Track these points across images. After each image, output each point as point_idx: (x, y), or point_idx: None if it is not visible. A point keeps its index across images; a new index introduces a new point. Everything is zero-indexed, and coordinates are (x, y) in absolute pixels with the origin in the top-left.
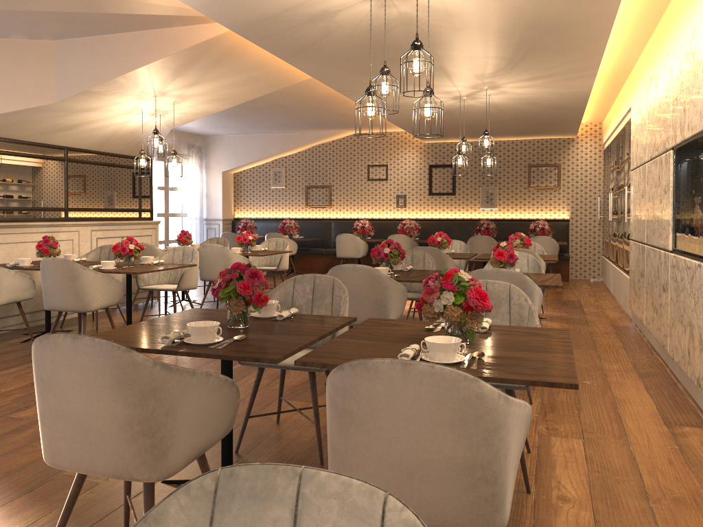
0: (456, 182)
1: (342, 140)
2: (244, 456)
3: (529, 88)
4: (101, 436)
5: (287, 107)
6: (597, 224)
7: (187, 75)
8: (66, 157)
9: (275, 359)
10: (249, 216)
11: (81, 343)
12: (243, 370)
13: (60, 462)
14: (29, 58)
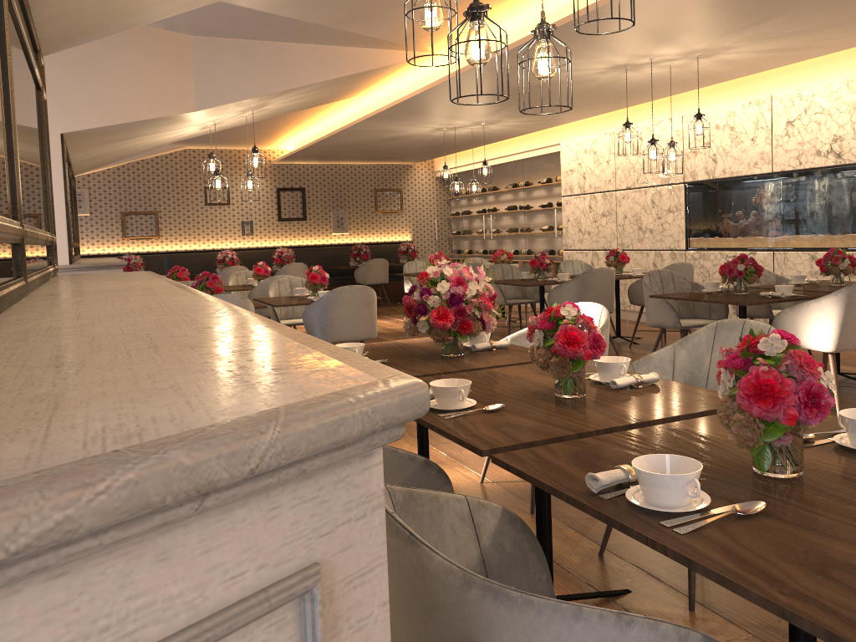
0: (307, 207)
1: (170, 156)
2: None
3: (509, 126)
4: None
5: None
6: (434, 244)
7: (311, 92)
8: (71, 174)
9: None
10: None
11: None
12: None
13: (848, 347)
14: (168, 54)
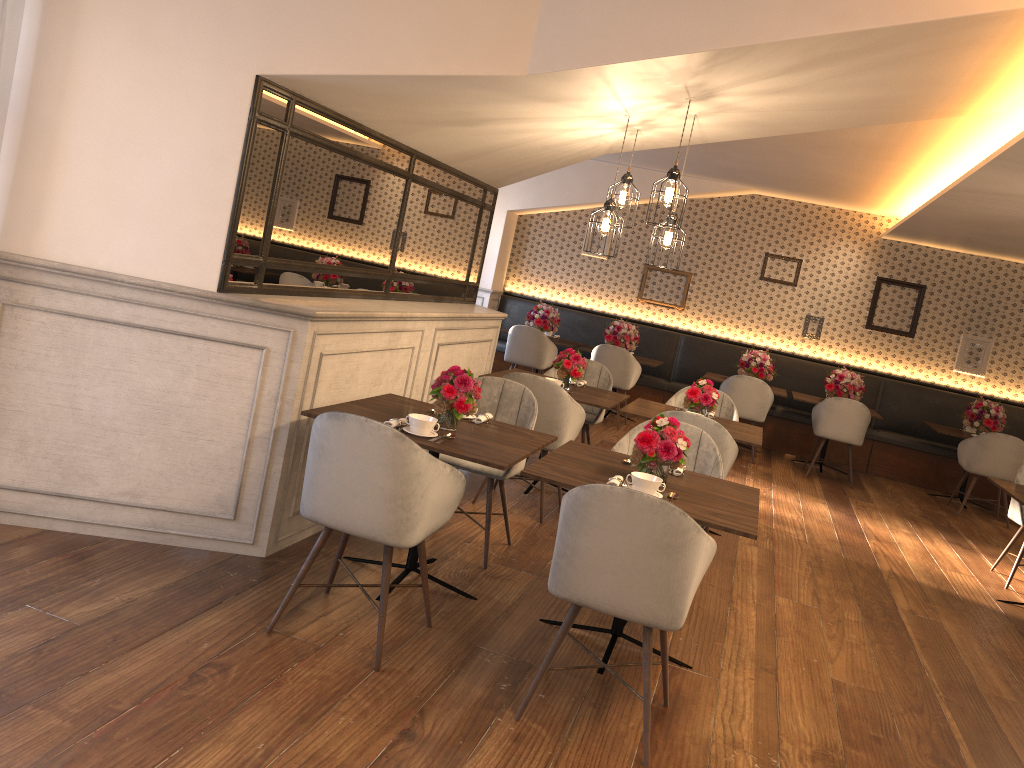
0: (920, 317)
1: (729, 201)
2: None
3: None
4: None
5: (739, 141)
6: None
7: (803, 74)
8: (411, 171)
9: None
10: (531, 293)
11: None
12: None
13: None
14: None
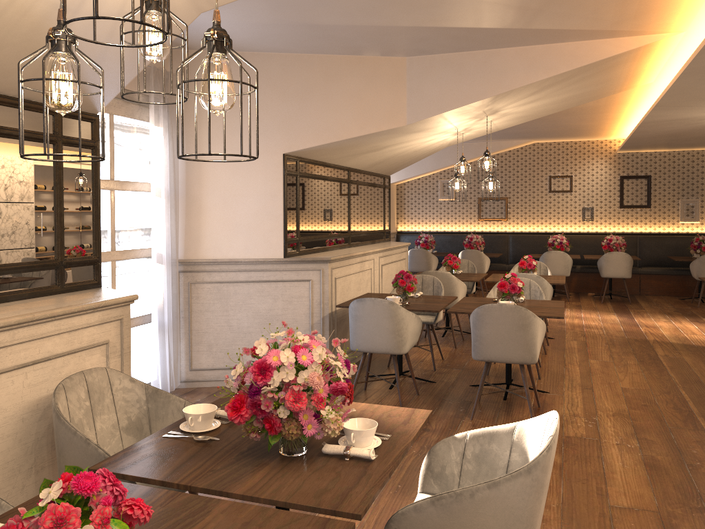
0: (652, 194)
1: (520, 150)
2: None
3: None
4: None
5: None
6: None
7: (540, 93)
8: (349, 179)
9: None
10: (414, 229)
11: None
12: None
13: None
14: (382, 77)
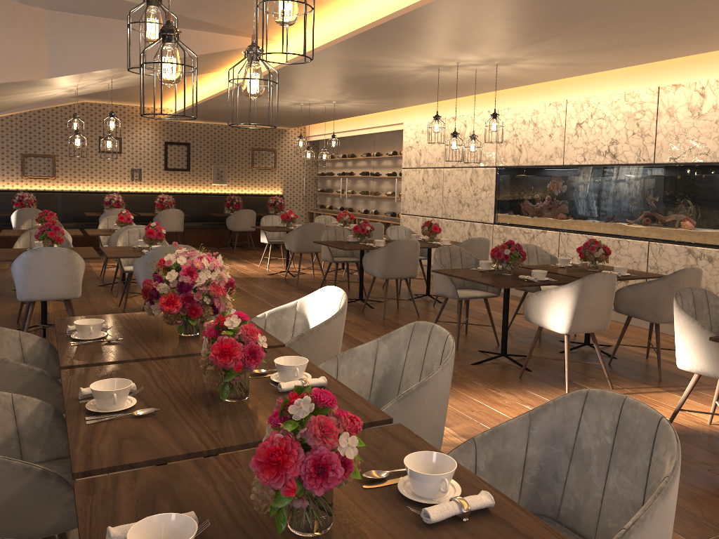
0: (191, 160)
1: (69, 107)
2: (465, 350)
3: (357, 106)
4: (600, 314)
5: None
6: (302, 199)
7: None
8: None
9: None
10: None
11: (606, 275)
12: None
13: (579, 330)
14: (22, 25)
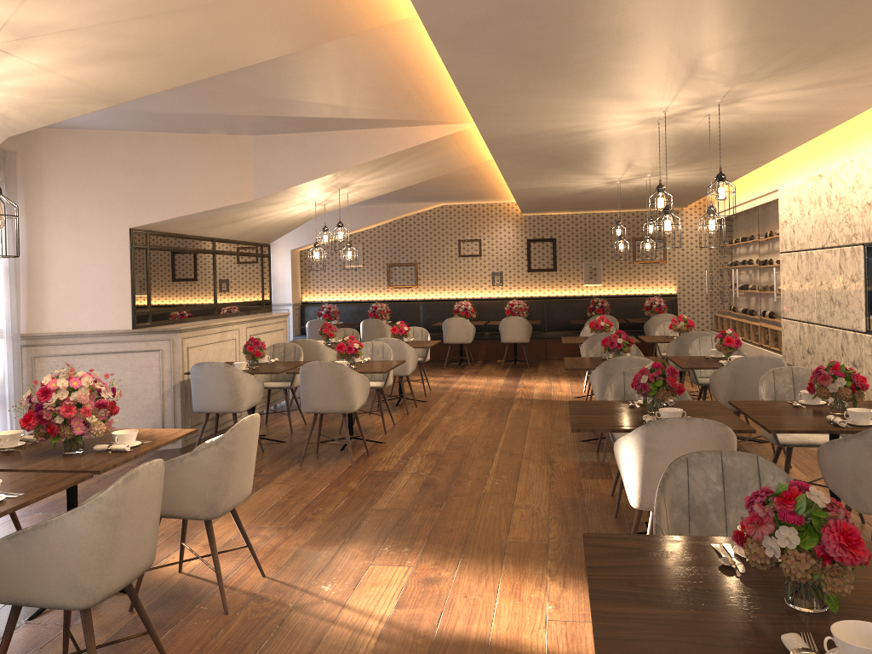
0: (557, 257)
1: (429, 212)
2: (626, 519)
3: (689, 175)
4: None
5: None
6: (705, 298)
7: (382, 169)
8: (214, 249)
9: (754, 430)
10: (320, 299)
11: (693, 422)
12: (508, 459)
13: None
14: (228, 154)
